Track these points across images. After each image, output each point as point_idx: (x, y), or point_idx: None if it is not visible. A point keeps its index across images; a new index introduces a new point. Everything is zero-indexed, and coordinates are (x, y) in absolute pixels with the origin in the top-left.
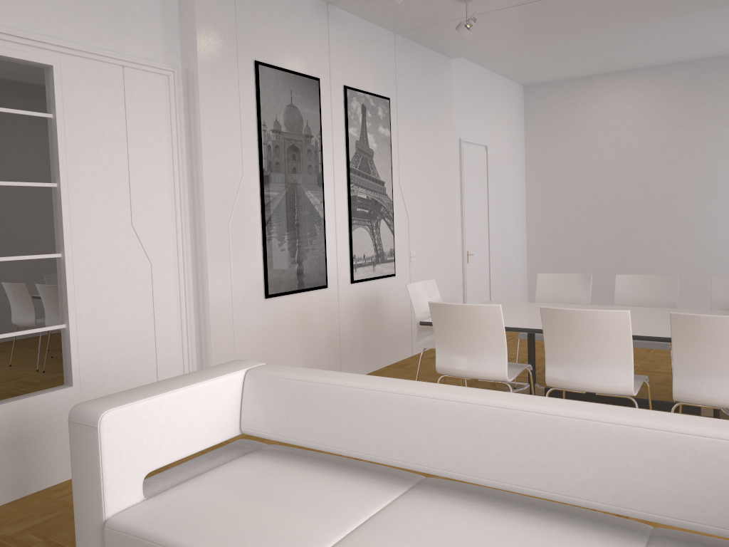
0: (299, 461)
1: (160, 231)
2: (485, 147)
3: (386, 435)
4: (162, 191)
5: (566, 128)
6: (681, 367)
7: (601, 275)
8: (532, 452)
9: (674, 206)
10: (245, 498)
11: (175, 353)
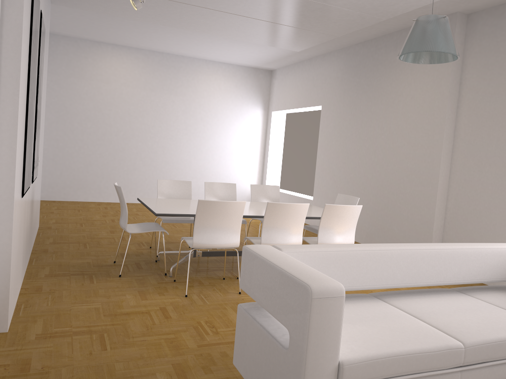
0: None
1: None
2: None
3: (378, 273)
4: None
5: (79, 73)
6: (322, 230)
7: (97, 178)
8: (438, 266)
9: (145, 138)
10: (359, 324)
11: None
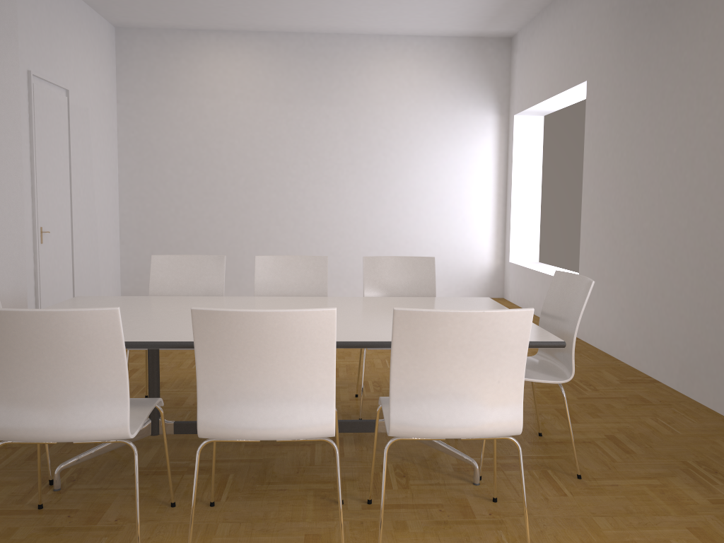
0: None
1: None
2: (66, 91)
3: None
4: None
5: (168, 87)
6: (403, 387)
7: None
8: None
9: (283, 185)
10: None
11: None
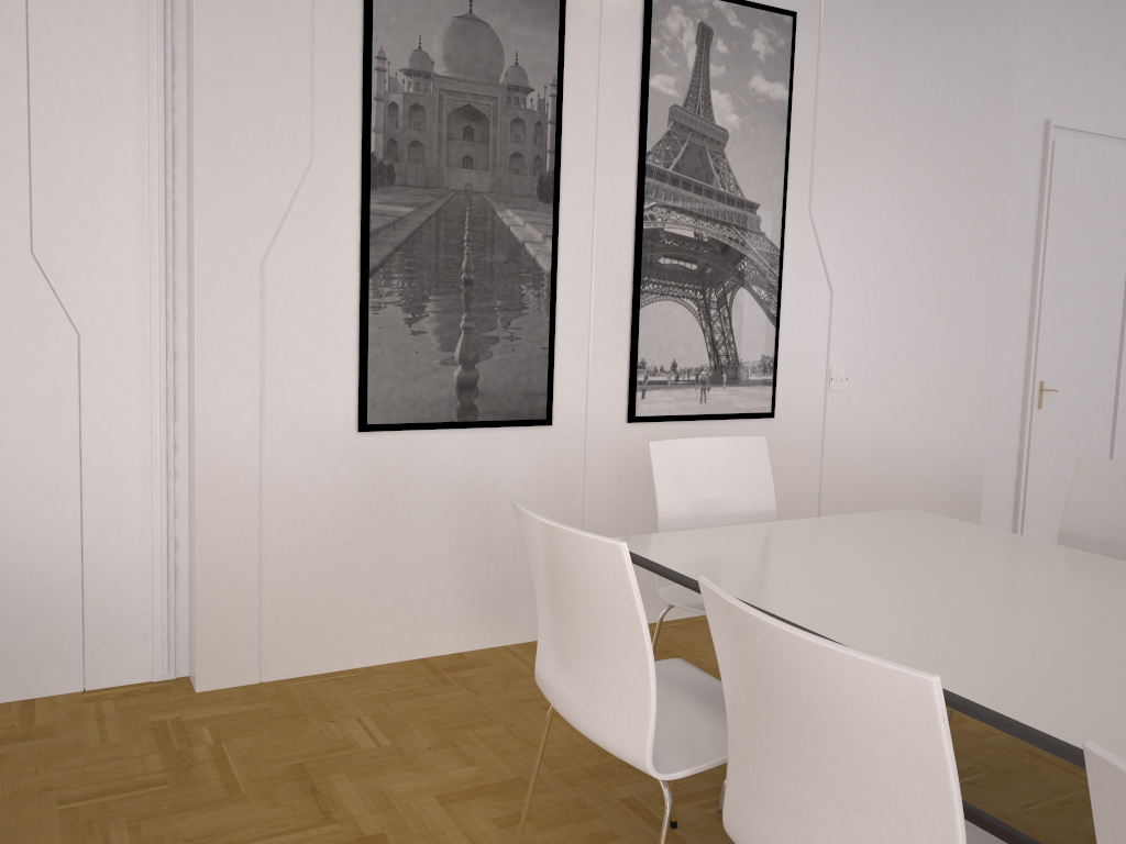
0: None
1: (107, 271)
2: None
3: None
4: (118, 189)
5: None
6: None
7: None
8: None
9: None
10: None
11: (133, 518)
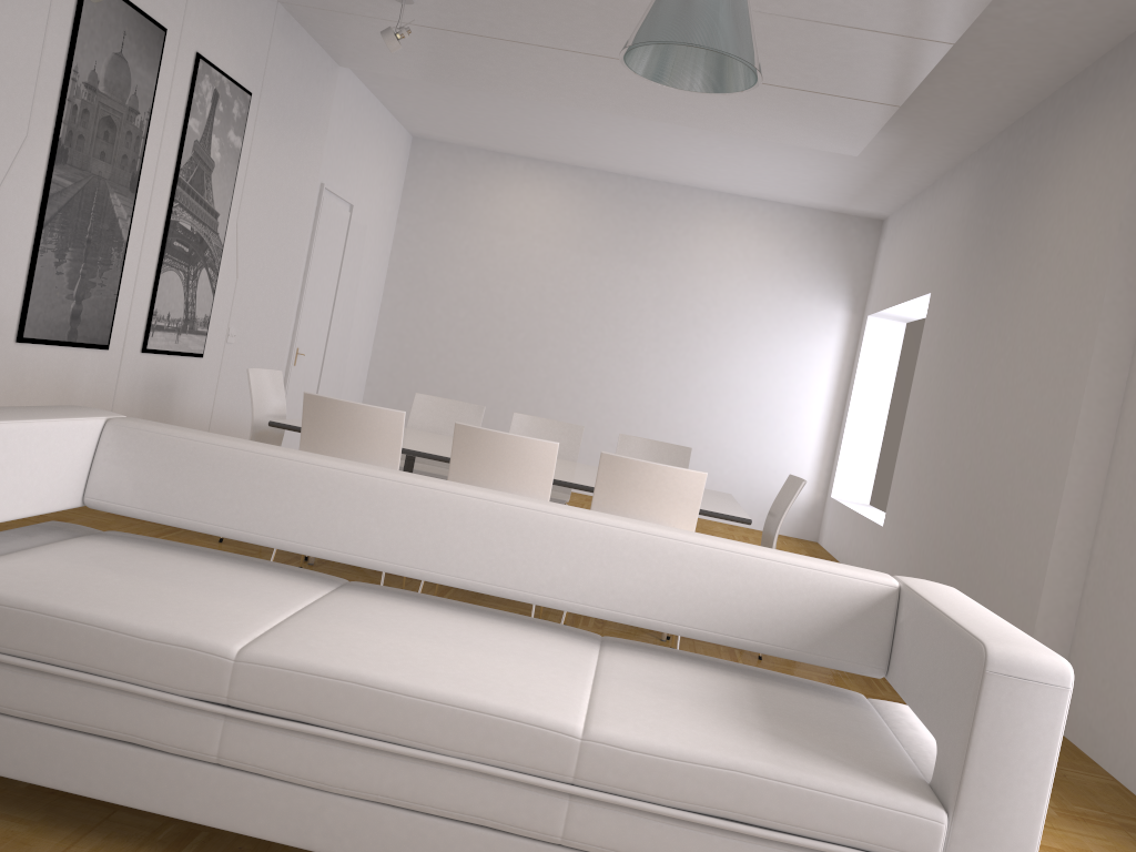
0: (173, 549)
1: None
2: (350, 205)
3: (324, 519)
4: None
5: (458, 213)
6: None
7: None
8: (505, 547)
9: (568, 350)
10: (126, 576)
11: None
